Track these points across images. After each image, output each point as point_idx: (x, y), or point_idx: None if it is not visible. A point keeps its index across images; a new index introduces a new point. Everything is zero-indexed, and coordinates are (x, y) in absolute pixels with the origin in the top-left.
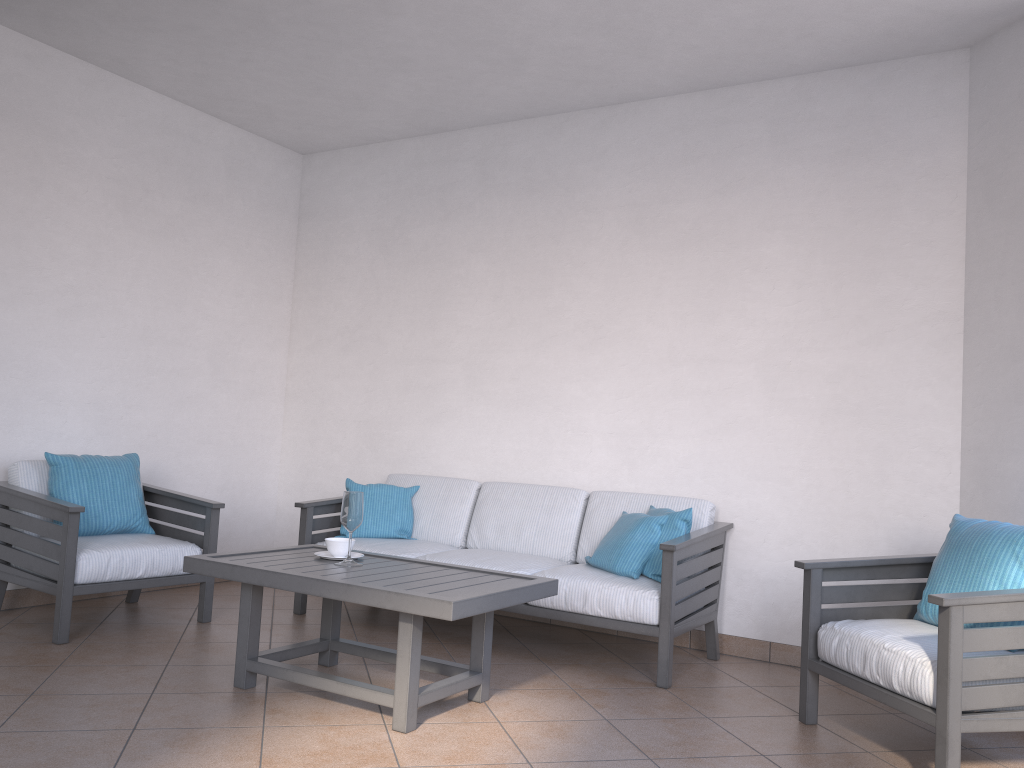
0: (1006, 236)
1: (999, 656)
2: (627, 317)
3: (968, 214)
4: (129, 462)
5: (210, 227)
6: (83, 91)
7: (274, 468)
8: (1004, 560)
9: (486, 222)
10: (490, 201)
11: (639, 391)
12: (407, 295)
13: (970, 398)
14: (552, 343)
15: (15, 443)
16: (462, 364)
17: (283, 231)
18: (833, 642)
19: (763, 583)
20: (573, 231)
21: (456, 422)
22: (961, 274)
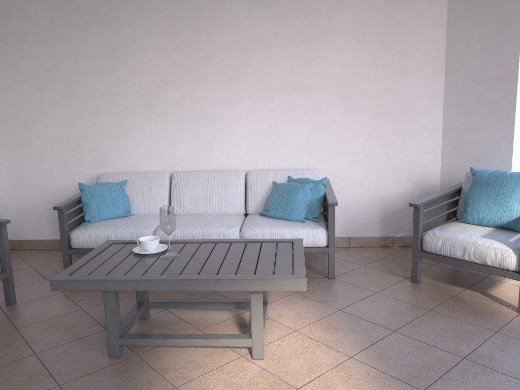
0: (475, 16)
1: None
2: (255, 62)
3: (449, 2)
4: None
5: None
6: None
7: None
8: (519, 191)
9: None
10: None
11: (266, 108)
12: (87, 48)
13: (449, 103)
14: (205, 80)
15: None
16: (140, 96)
17: None
18: (438, 243)
19: (344, 208)
20: (212, 4)
21: (140, 135)
22: (444, 36)
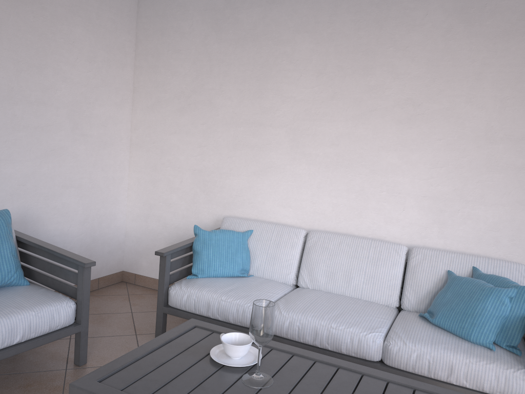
0: None
1: None
2: (446, 98)
3: None
4: (0, 220)
5: None
6: None
7: (123, 202)
8: None
9: (312, 6)
10: None
11: (454, 163)
12: (237, 68)
13: None
14: (371, 116)
15: None
16: (286, 129)
17: (126, 7)
18: None
19: None
20: (397, 17)
21: (280, 177)
22: None
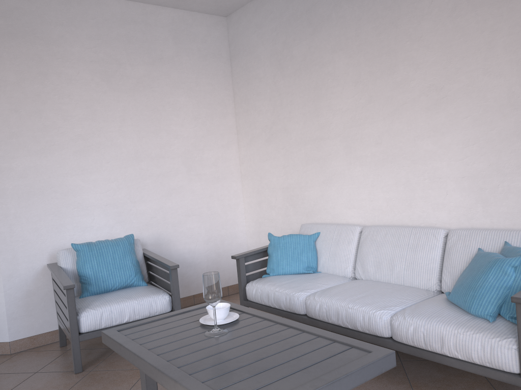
0: None
1: None
2: (464, 74)
3: None
4: (125, 241)
5: (168, 78)
6: (63, 9)
7: (241, 223)
8: None
9: (341, 26)
10: (342, 9)
11: (484, 138)
12: (298, 95)
13: None
14: (403, 110)
15: (63, 237)
16: (340, 138)
17: (220, 70)
18: None
19: None
20: (408, 13)
21: (342, 182)
22: None
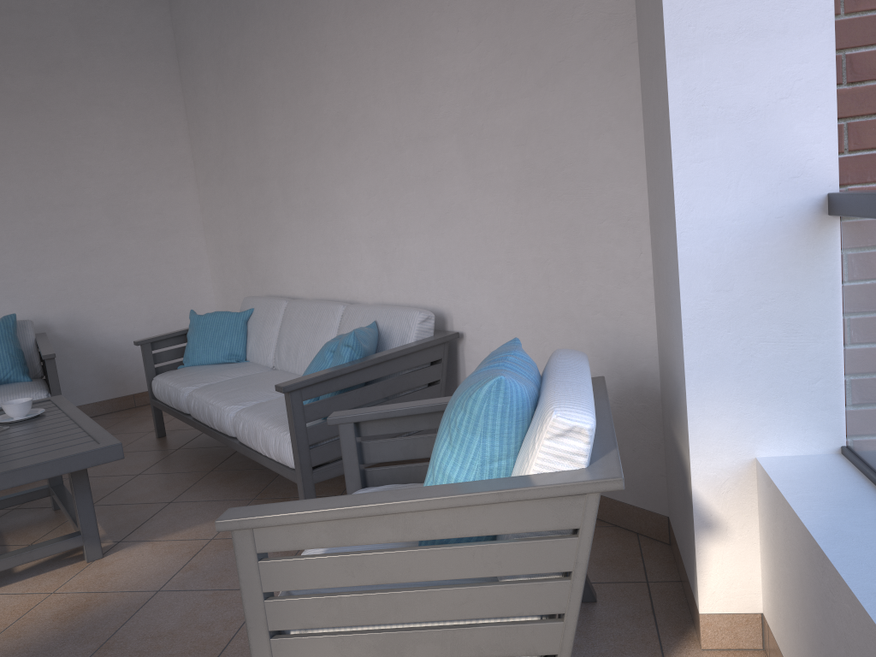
0: None
1: (324, 597)
2: (361, 102)
3: None
4: (0, 324)
5: (73, 91)
6: None
7: (208, 295)
8: (442, 431)
9: (264, 22)
10: None
11: (381, 187)
12: (239, 116)
13: (646, 141)
14: (321, 145)
15: None
16: (277, 180)
17: (162, 74)
18: None
19: None
20: (313, 11)
21: (284, 239)
22: None
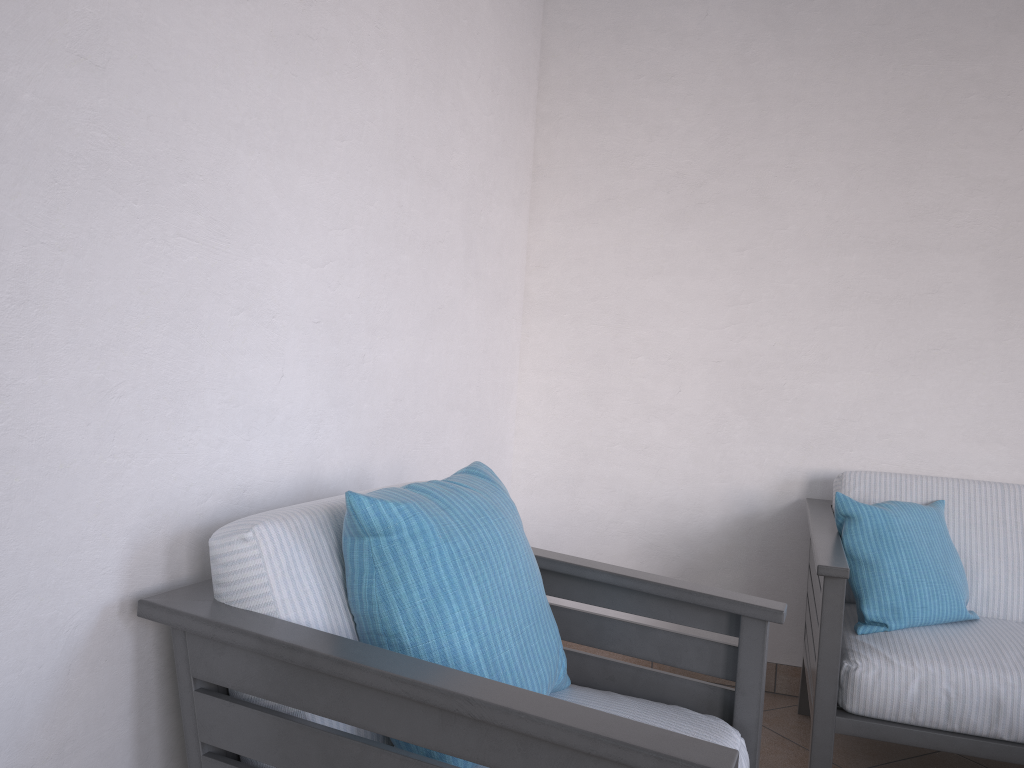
0: None
1: None
2: None
3: None
4: (503, 495)
5: None
6: None
7: (509, 447)
8: None
9: None
10: None
11: None
12: (837, 114)
13: None
14: None
15: (187, 453)
16: (983, 256)
17: None
18: None
19: None
20: None
21: (967, 370)
22: None
